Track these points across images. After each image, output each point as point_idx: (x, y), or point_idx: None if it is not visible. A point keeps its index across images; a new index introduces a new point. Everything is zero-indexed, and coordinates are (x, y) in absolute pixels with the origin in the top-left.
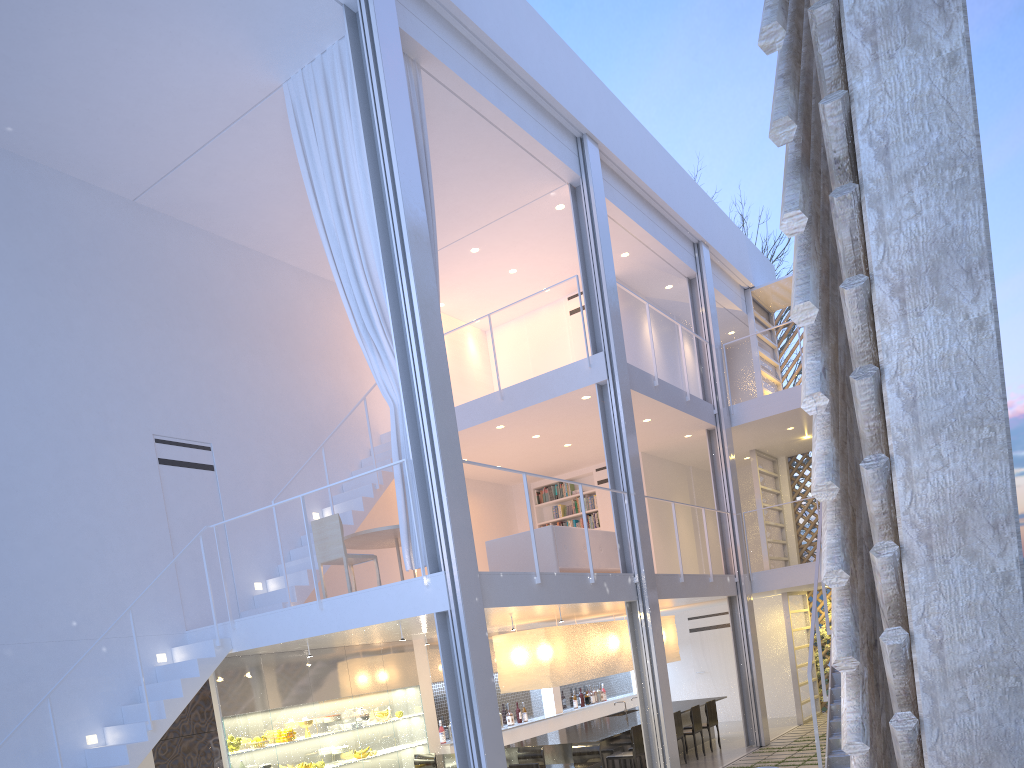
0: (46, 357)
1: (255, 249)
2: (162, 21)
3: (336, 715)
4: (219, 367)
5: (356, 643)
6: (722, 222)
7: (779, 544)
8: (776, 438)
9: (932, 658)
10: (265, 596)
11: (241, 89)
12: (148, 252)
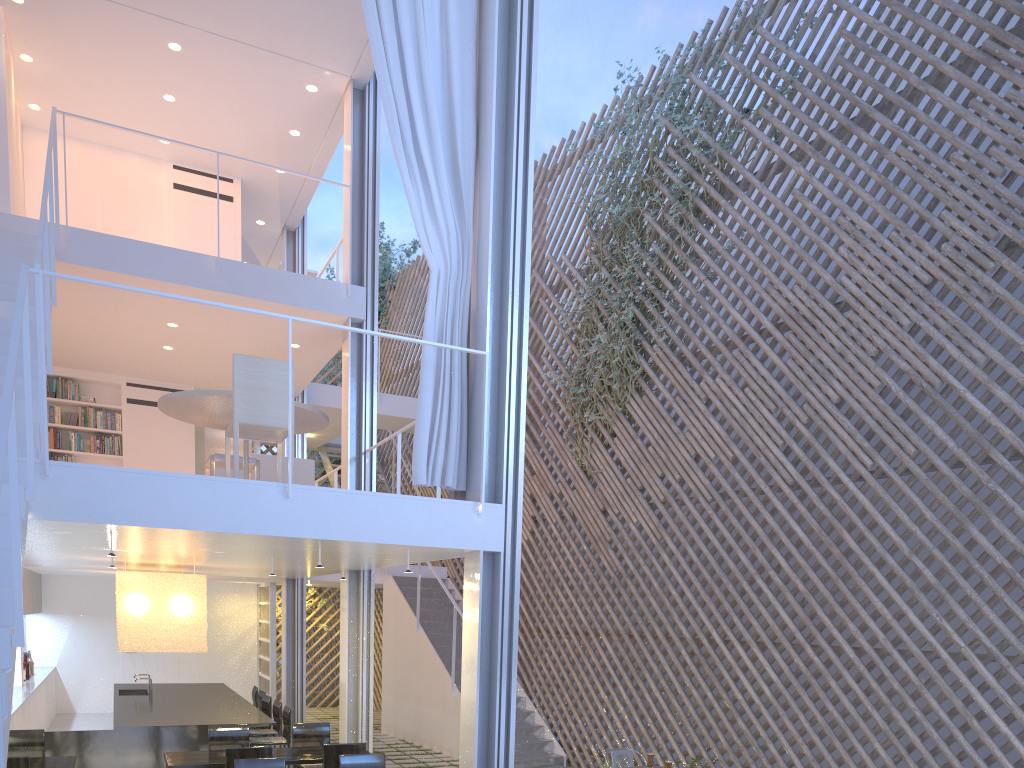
0: None
1: None
2: None
3: None
4: None
5: None
6: None
7: None
8: None
9: None
10: None
11: None
12: None
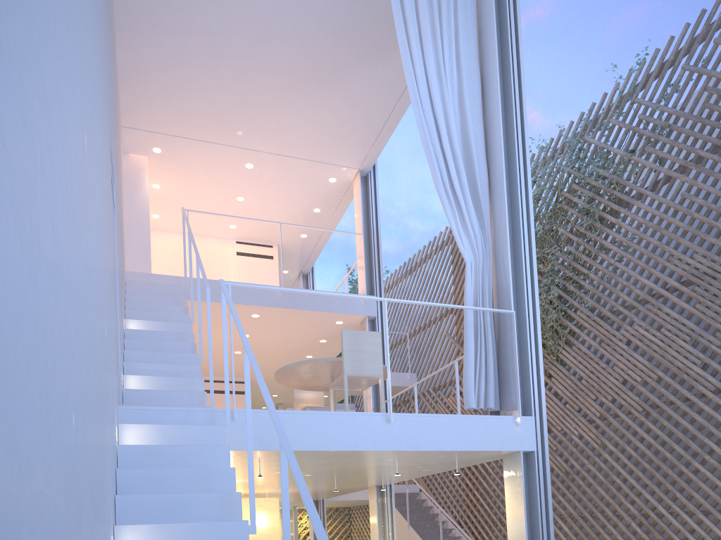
0: None
1: (115, 12)
2: None
3: None
4: (113, 102)
5: None
6: None
7: None
8: None
9: None
10: (148, 394)
11: None
12: None
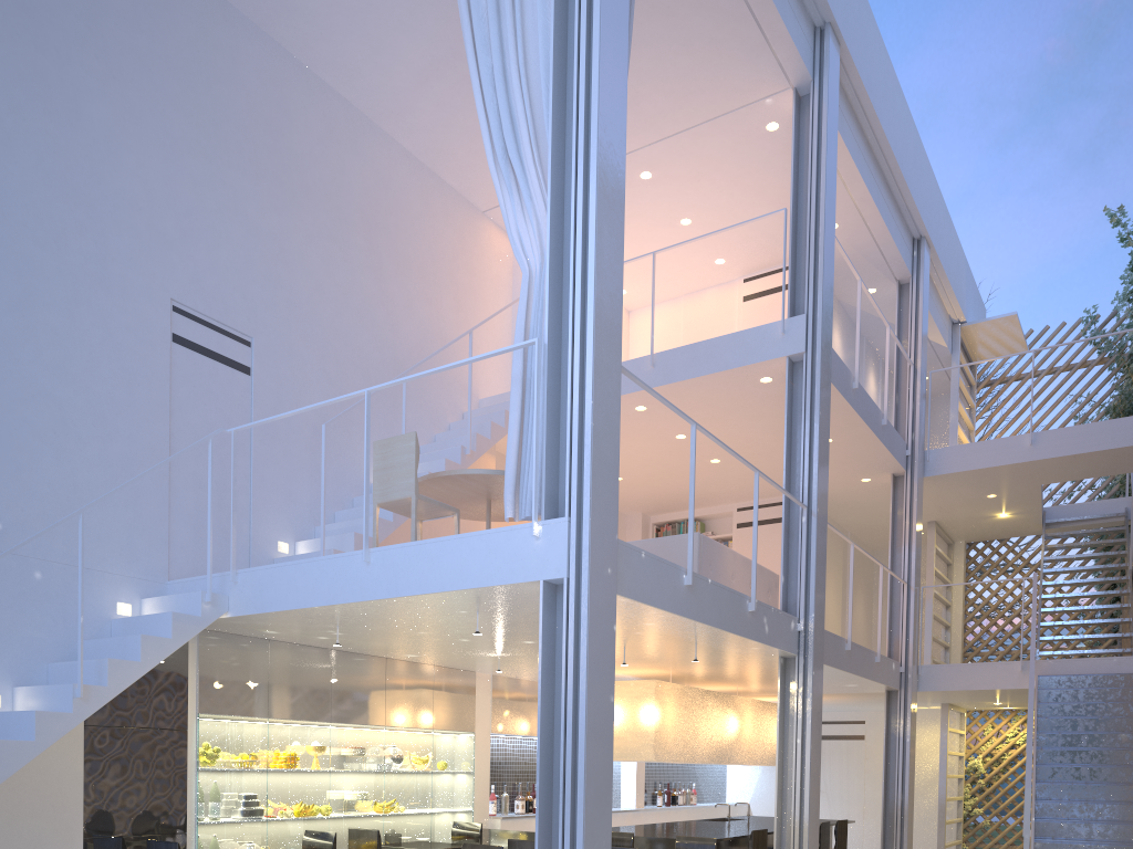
0: (31, 139)
1: (359, 108)
2: None
3: (359, 747)
4: (282, 241)
5: (403, 654)
6: (947, 227)
7: (941, 646)
8: (967, 509)
9: None
10: (290, 560)
11: None
12: (211, 55)
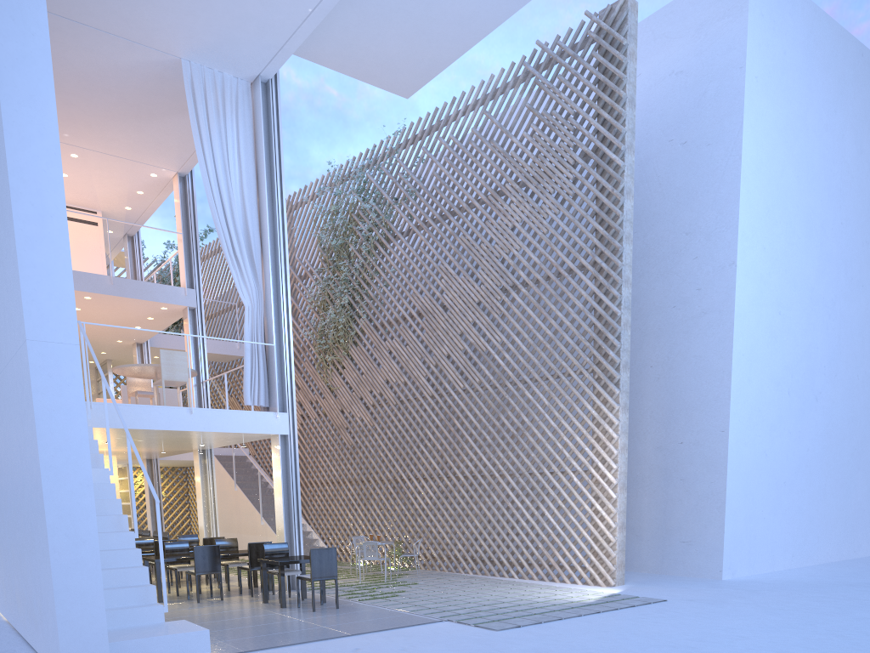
0: None
1: None
2: (201, 8)
3: None
4: None
5: None
6: None
7: None
8: None
9: (619, 469)
10: None
11: (163, 41)
12: None
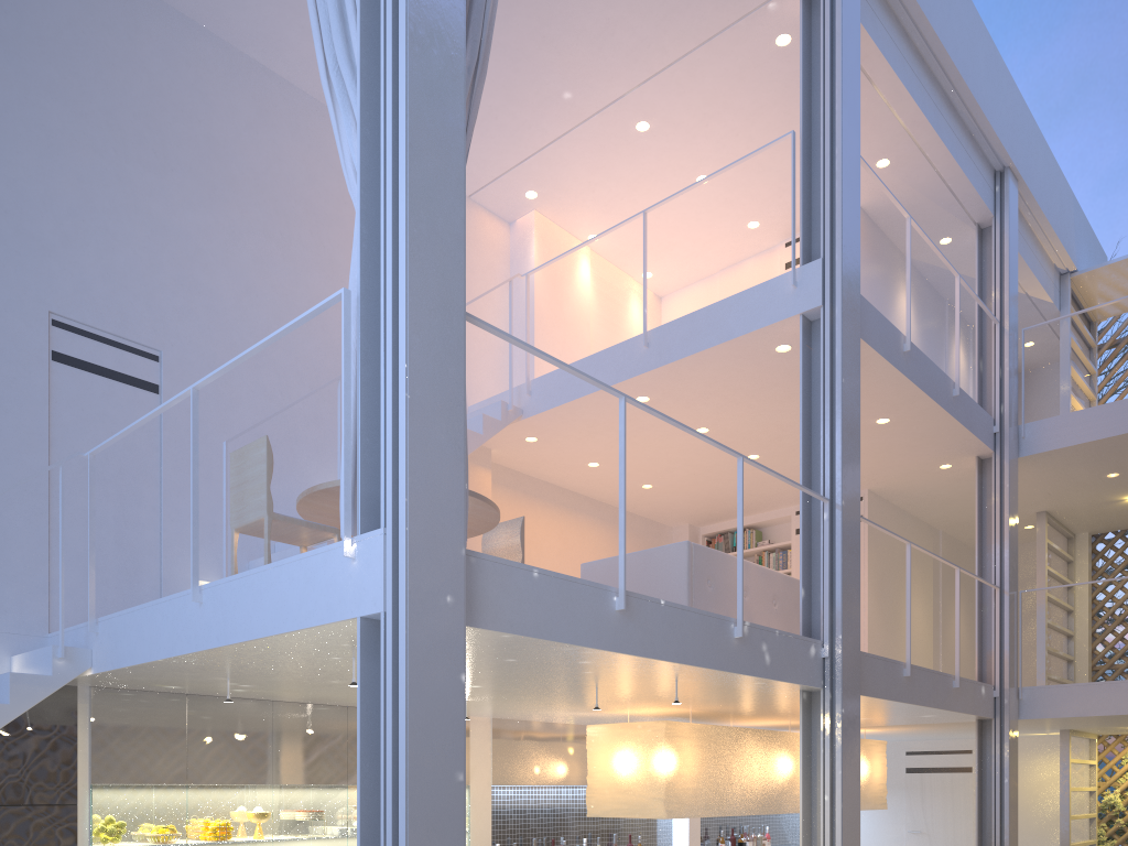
0: None
1: (301, 87)
2: None
3: (312, 811)
4: (200, 241)
5: None
6: (1043, 156)
7: (1062, 660)
8: (1084, 493)
9: None
10: None
11: None
12: (101, 36)
